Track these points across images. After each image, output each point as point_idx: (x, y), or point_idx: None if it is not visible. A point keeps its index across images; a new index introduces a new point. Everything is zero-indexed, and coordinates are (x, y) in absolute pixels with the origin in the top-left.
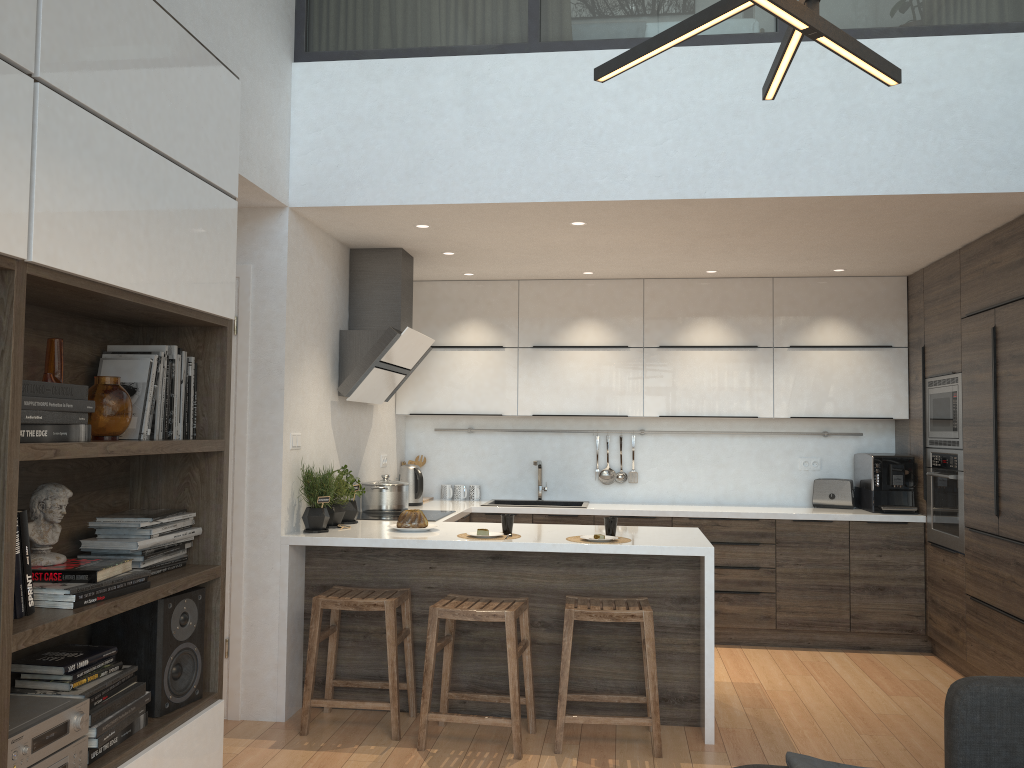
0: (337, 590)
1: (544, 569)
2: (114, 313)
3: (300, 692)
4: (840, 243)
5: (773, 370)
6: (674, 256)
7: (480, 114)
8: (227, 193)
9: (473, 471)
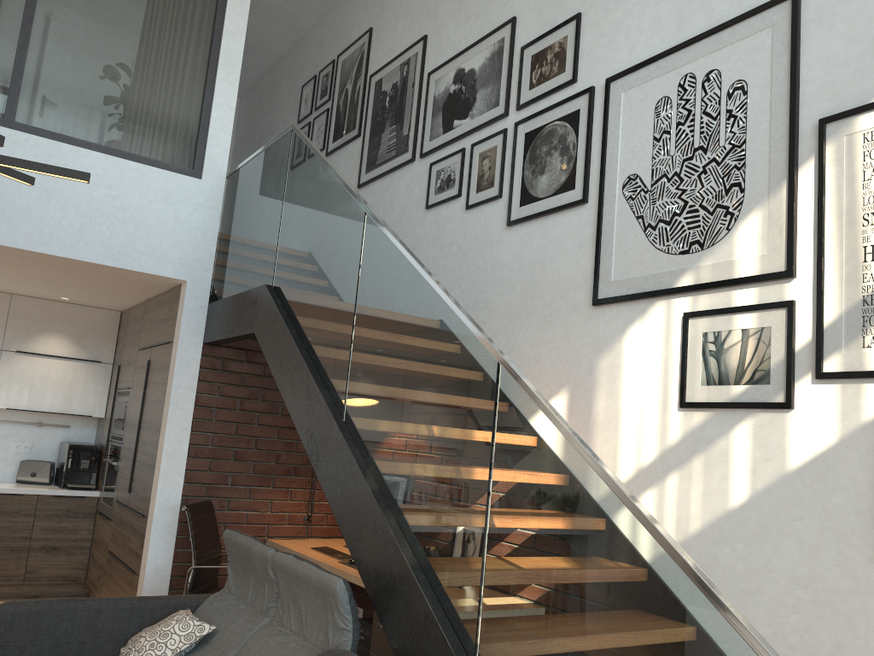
0: None
1: None
2: None
3: None
4: (54, 281)
5: None
6: None
7: None
8: None
9: None
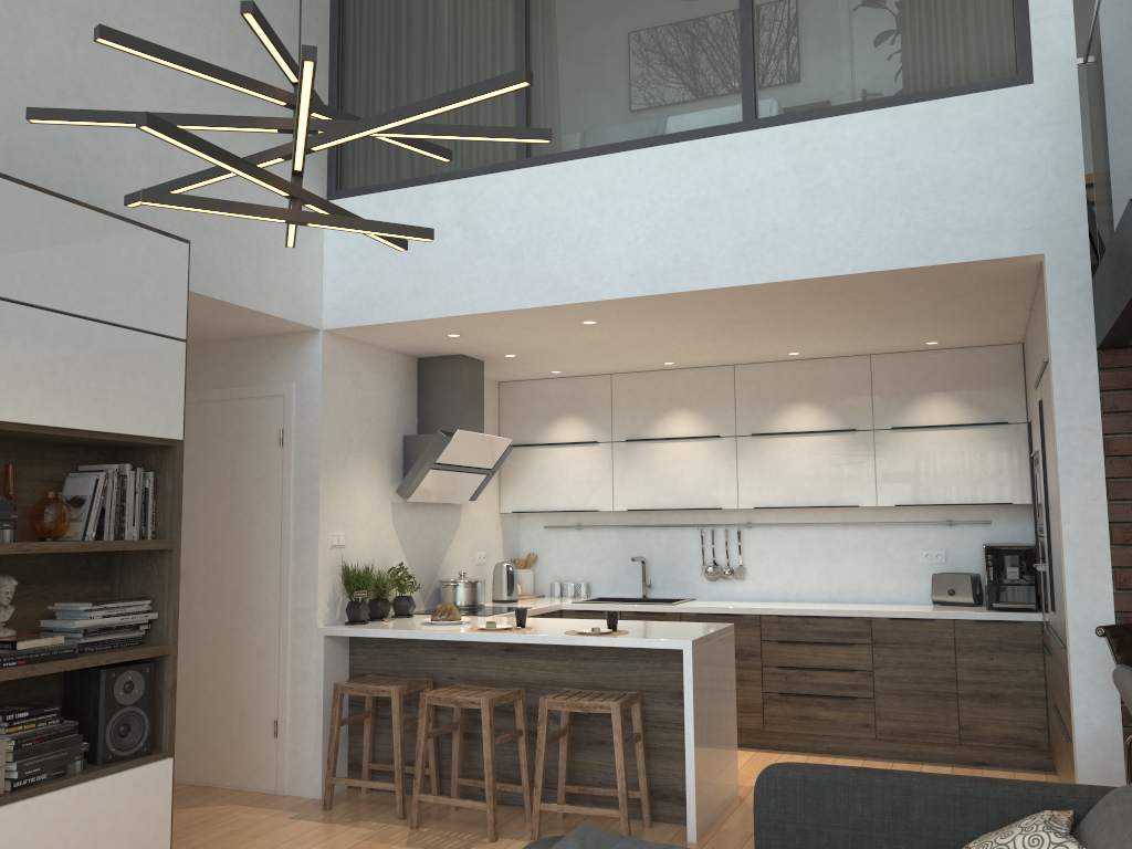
0: (367, 678)
1: (551, 662)
2: (69, 441)
3: (345, 773)
4: (886, 318)
5: (875, 454)
6: (731, 342)
7: (475, 231)
8: (173, 337)
9: (582, 568)
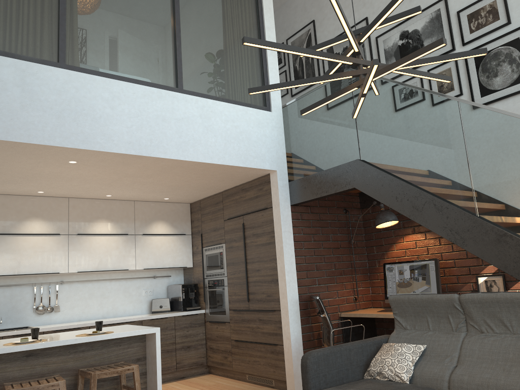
0: None
1: (61, 357)
2: None
3: None
4: (181, 185)
5: (135, 246)
6: (100, 185)
7: (31, 94)
8: None
9: None
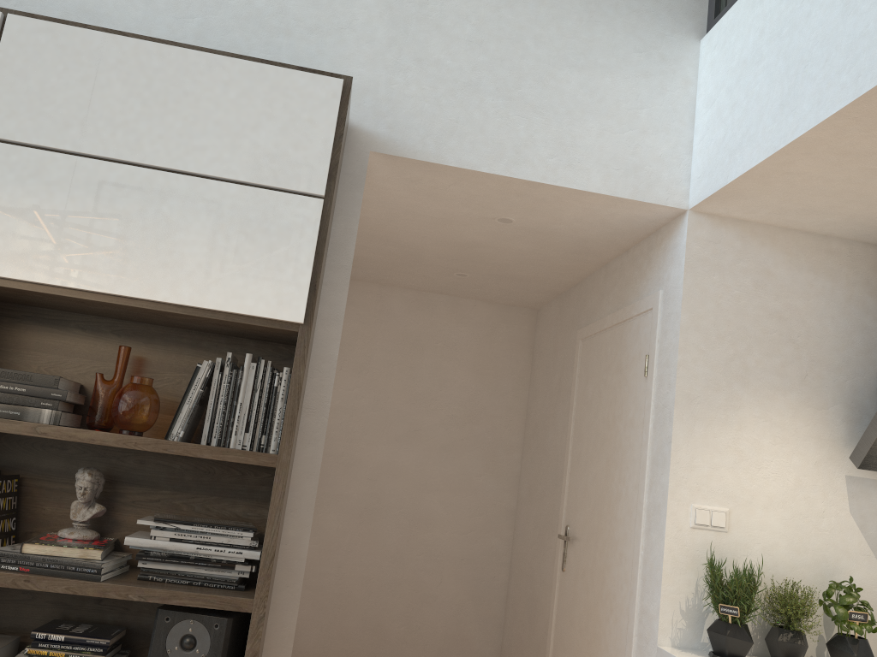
0: None
1: None
2: (192, 324)
3: None
4: None
5: None
6: None
7: None
8: (305, 193)
9: None
